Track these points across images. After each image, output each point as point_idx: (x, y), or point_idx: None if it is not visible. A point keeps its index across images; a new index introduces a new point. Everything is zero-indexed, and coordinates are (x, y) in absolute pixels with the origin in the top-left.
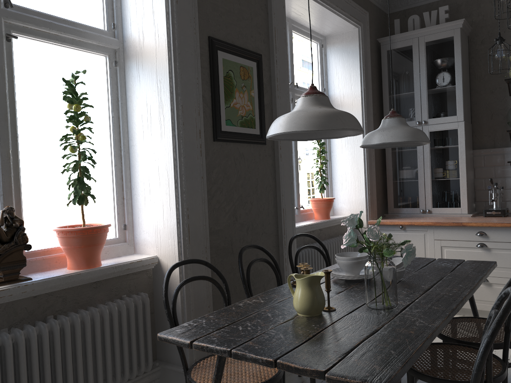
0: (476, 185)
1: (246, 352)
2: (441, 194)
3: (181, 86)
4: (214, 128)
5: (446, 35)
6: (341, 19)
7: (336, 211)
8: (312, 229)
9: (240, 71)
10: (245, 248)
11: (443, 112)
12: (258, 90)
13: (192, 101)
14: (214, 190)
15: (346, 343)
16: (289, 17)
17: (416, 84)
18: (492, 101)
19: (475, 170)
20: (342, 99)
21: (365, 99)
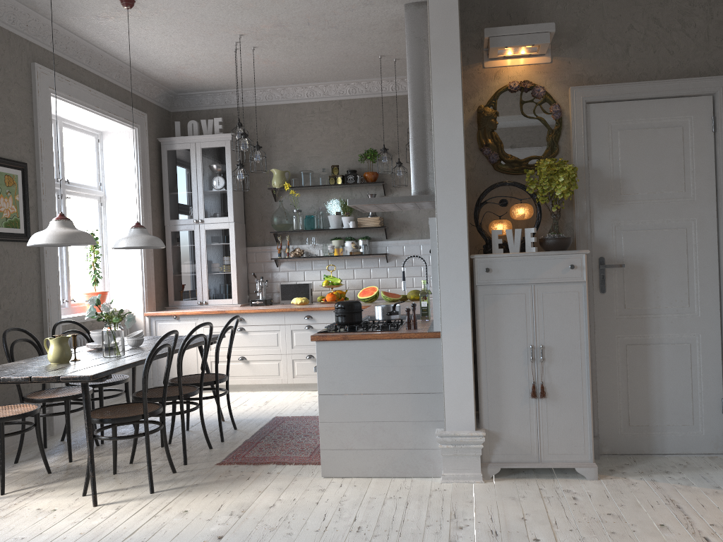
0: (250, 278)
1: (11, 376)
2: (216, 287)
3: None
4: None
5: (219, 145)
6: (115, 122)
7: (113, 305)
8: (82, 321)
9: (5, 179)
10: (9, 329)
11: (217, 213)
12: (23, 195)
13: None
14: None
15: (79, 368)
16: (60, 116)
17: (194, 185)
18: (262, 205)
19: (249, 265)
20: (119, 195)
21: (142, 197)
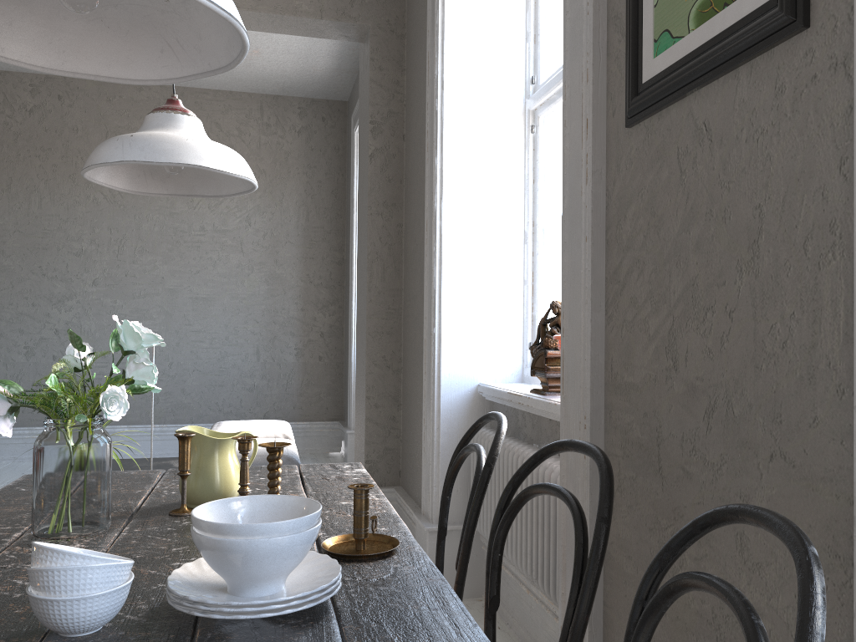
0: None
1: None
2: None
3: (566, 38)
4: (626, 91)
5: None
6: None
7: None
8: None
9: None
10: (564, 443)
11: None
12: None
13: (581, 56)
14: (626, 268)
15: None
16: None
17: None
18: None
19: None
20: None
21: None
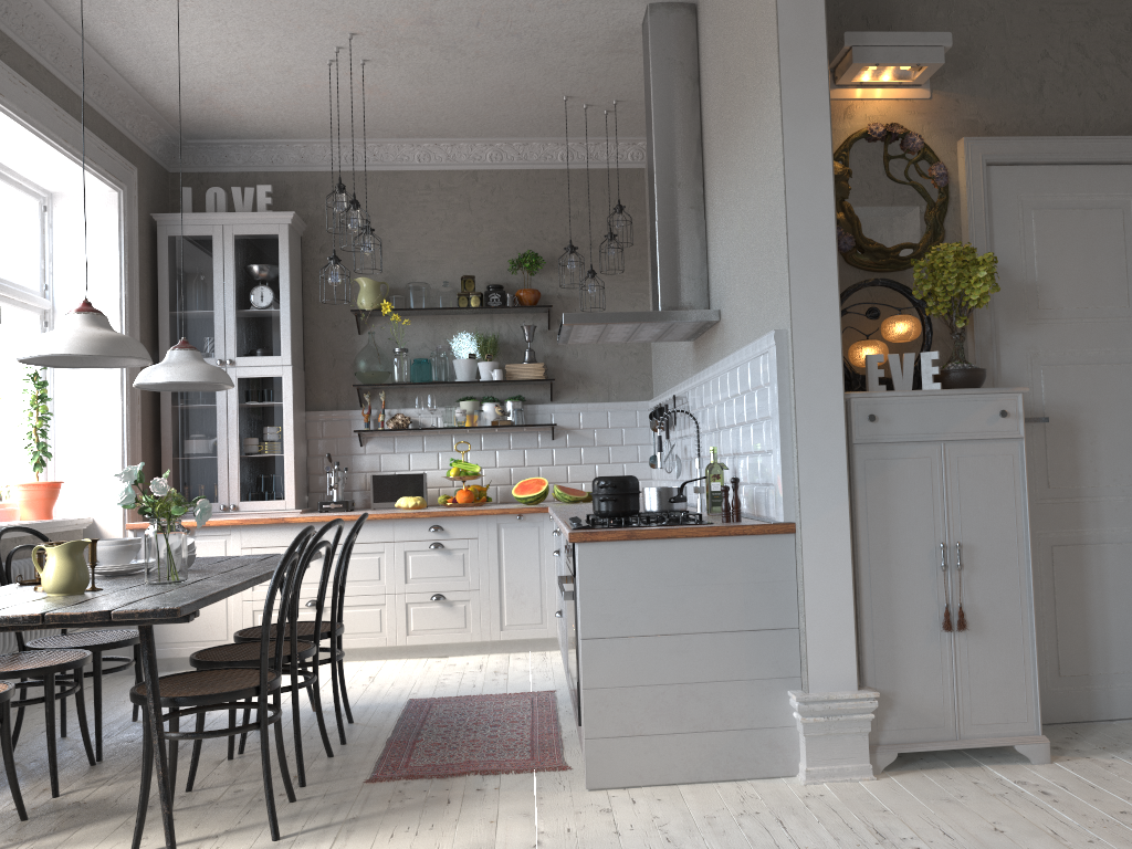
0: (311, 466)
1: None
2: (255, 479)
3: None
4: None
5: (267, 231)
6: (89, 174)
7: (62, 510)
8: (20, 534)
9: None
10: None
11: (261, 349)
12: None
13: None
14: None
15: (129, 599)
16: None
17: (218, 299)
18: (335, 339)
19: (309, 443)
20: None
21: (128, 313)
